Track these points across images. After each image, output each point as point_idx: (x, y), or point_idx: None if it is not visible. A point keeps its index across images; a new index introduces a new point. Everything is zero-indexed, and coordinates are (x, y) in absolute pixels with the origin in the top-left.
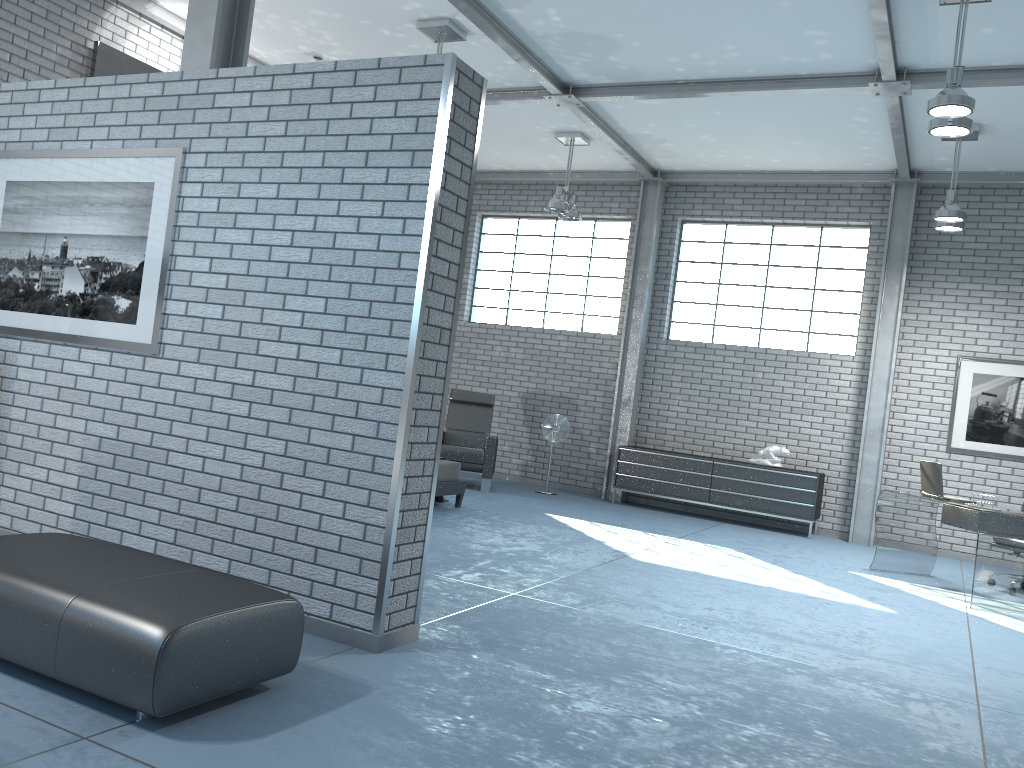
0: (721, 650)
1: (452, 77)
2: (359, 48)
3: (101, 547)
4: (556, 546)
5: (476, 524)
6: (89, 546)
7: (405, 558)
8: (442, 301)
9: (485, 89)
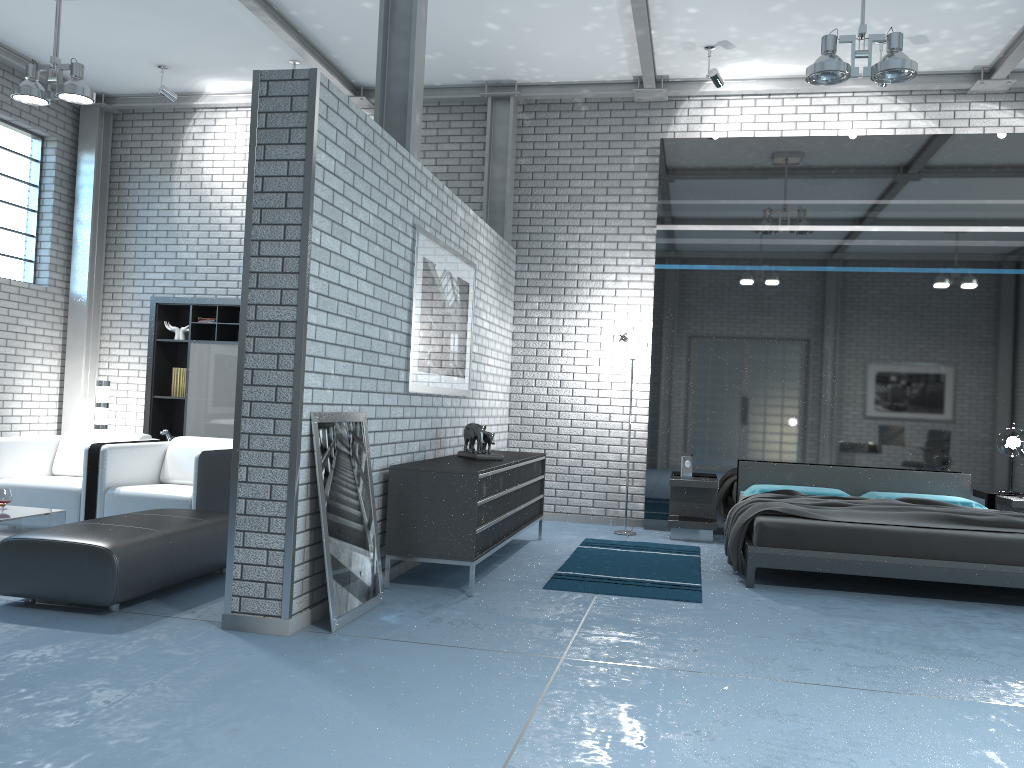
0: (455, 767)
1: (255, 91)
2: (879, 9)
3: (190, 517)
4: (981, 669)
5: (981, 628)
6: (189, 516)
7: (256, 546)
8: (277, 296)
9: (314, 78)
